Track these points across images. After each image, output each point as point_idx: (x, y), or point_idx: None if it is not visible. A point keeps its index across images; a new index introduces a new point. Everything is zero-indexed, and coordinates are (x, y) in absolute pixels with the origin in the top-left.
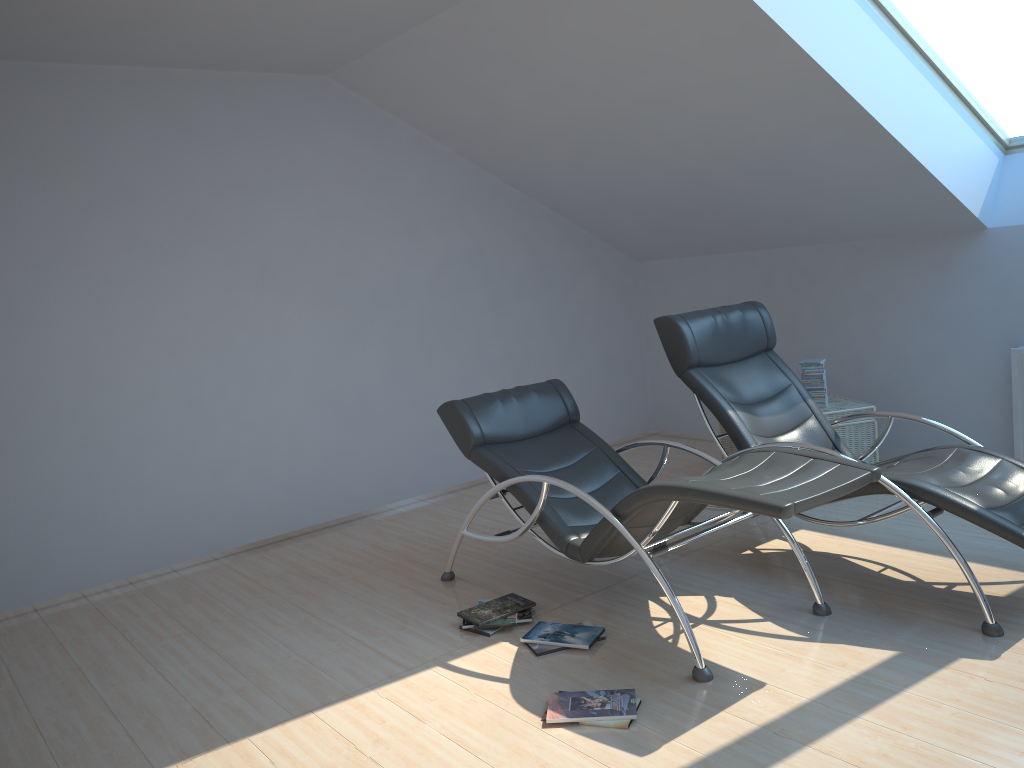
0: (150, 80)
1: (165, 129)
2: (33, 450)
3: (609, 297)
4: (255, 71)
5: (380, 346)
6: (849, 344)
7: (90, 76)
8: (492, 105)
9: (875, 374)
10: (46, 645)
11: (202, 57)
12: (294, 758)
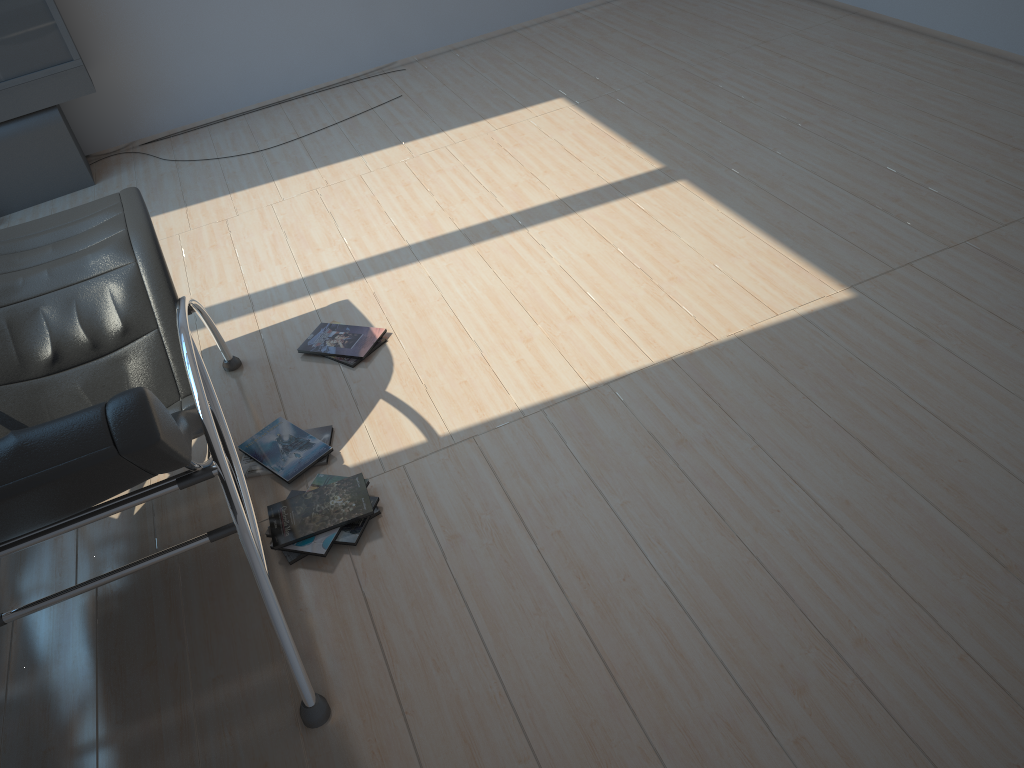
0: None
1: None
2: None
3: None
4: None
5: None
6: None
7: None
8: None
9: None
10: None
11: None
12: (603, 332)
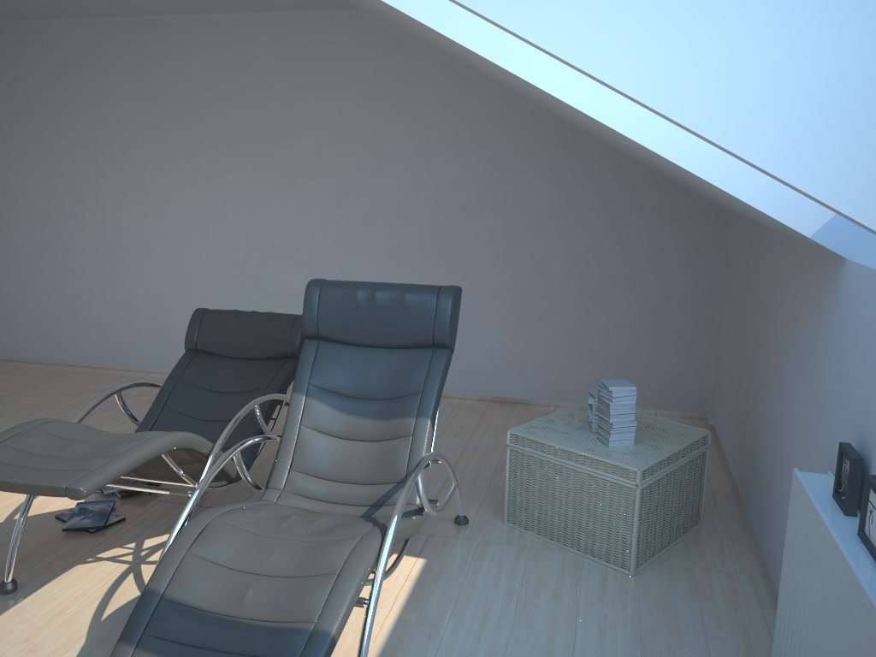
0: (223, 23)
1: (229, 61)
2: (134, 273)
3: (670, 250)
4: (298, 10)
5: (379, 252)
6: (770, 384)
7: (185, 23)
8: (417, 37)
9: (773, 437)
10: (73, 389)
11: (231, 5)
12: None
